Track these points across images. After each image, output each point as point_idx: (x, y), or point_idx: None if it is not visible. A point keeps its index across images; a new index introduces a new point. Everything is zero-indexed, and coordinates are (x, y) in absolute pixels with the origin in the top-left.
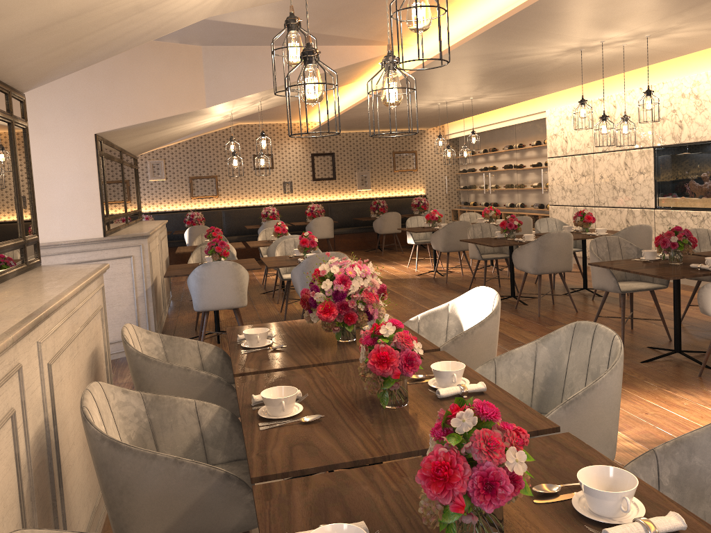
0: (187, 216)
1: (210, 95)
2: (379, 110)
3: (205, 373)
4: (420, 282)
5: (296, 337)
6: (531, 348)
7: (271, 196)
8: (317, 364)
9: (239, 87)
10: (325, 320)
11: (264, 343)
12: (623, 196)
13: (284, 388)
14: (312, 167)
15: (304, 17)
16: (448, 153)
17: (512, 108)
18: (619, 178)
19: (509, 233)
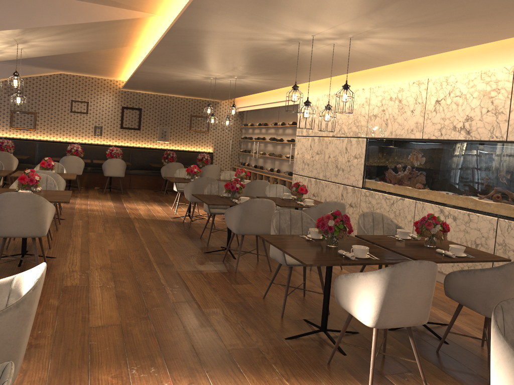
0: None
1: None
2: (164, 76)
3: None
4: (168, 224)
5: None
6: None
7: (82, 136)
8: None
9: None
10: None
11: None
12: (341, 174)
13: None
14: (121, 117)
15: None
16: (211, 119)
17: (278, 93)
18: (341, 159)
19: (232, 194)
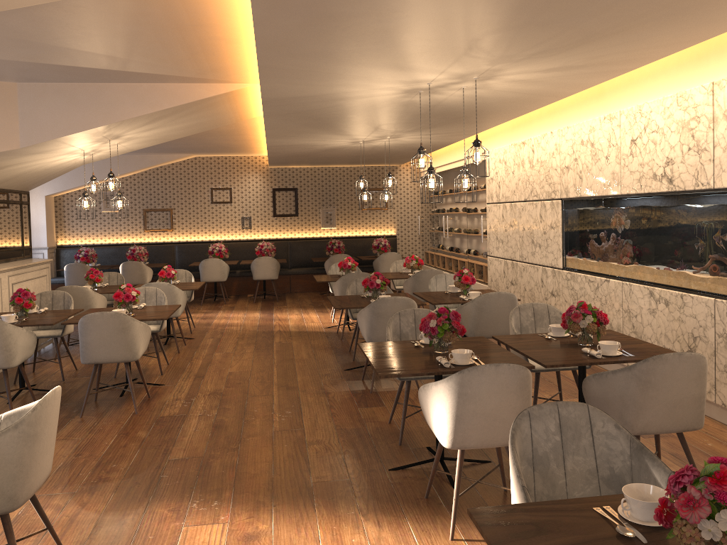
0: (129, 250)
1: (24, 134)
2: (304, 147)
3: None
4: (317, 336)
5: None
6: None
7: (228, 232)
8: None
9: (57, 126)
10: None
11: None
12: (539, 251)
13: None
14: (273, 202)
15: (80, 55)
16: (363, 196)
17: (463, 147)
18: (536, 231)
19: (373, 292)
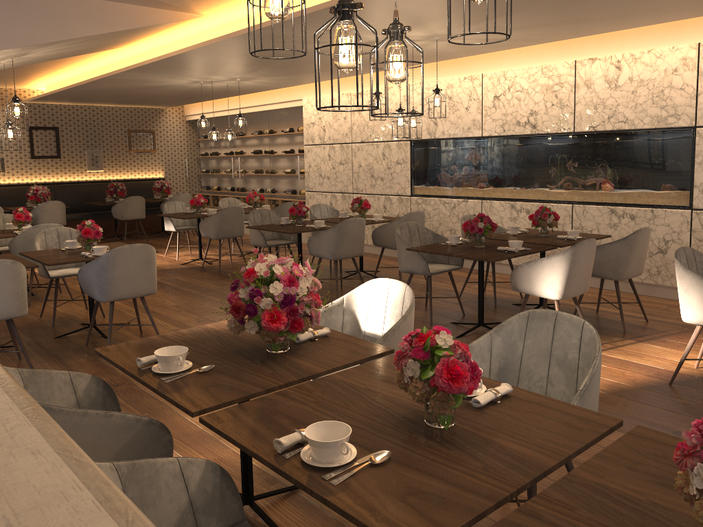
0: None
1: None
2: (132, 83)
3: (133, 416)
4: (190, 271)
5: (211, 353)
6: (487, 339)
7: None
8: (283, 384)
9: None
10: (274, 331)
11: (183, 365)
12: (381, 184)
13: (322, 424)
14: (31, 142)
15: None
16: (215, 135)
17: (265, 94)
18: (378, 167)
19: (298, 219)
